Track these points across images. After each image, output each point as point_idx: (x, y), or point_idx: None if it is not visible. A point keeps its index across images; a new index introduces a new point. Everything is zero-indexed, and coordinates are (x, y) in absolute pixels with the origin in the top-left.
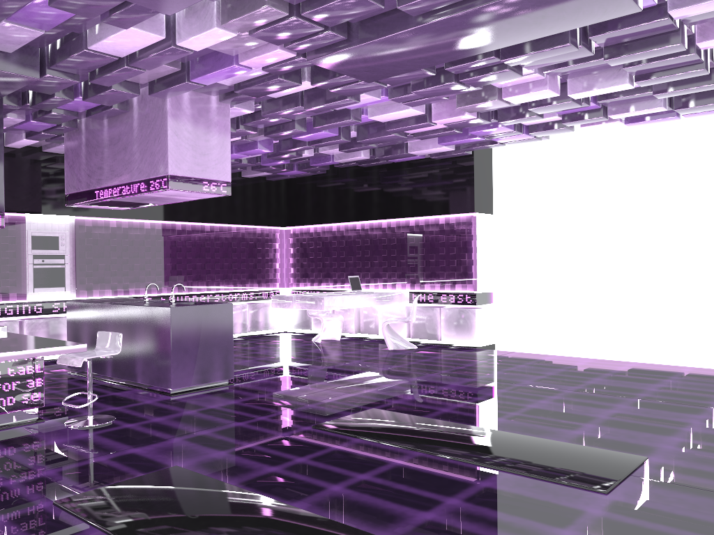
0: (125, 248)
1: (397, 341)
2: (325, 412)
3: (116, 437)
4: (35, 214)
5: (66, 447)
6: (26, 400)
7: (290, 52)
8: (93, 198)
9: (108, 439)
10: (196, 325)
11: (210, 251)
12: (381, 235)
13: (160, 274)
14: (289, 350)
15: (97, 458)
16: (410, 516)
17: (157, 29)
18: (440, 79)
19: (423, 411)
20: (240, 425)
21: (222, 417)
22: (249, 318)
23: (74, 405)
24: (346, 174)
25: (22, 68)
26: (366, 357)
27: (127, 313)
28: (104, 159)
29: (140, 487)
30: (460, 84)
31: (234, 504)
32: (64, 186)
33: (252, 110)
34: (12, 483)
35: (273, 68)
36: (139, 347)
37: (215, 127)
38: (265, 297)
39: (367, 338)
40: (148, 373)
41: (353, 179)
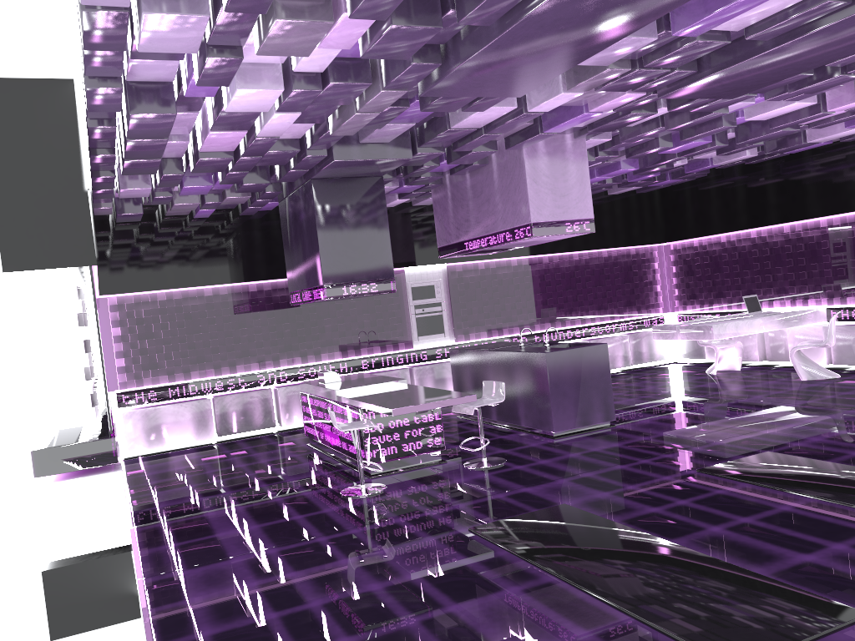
0: (494, 289)
1: (811, 370)
2: (713, 455)
3: (509, 477)
4: (412, 267)
5: (469, 485)
6: (430, 444)
7: (639, 93)
8: (463, 250)
9: (502, 479)
10: (572, 368)
11: (580, 282)
12: (783, 242)
13: (531, 312)
14: (677, 385)
15: (496, 495)
16: (788, 557)
17: (509, 101)
18: (822, 73)
19: (828, 455)
20: (623, 468)
21: (605, 460)
22: (630, 350)
23: (468, 447)
24: (732, 174)
25: (398, 153)
26: (770, 390)
27: (505, 359)
28: (470, 212)
29: (535, 520)
30: (850, 75)
31: (617, 537)
32: (434, 235)
33: (609, 138)
34: (434, 513)
35: (624, 107)
36: (520, 391)
37: (572, 165)
38: (646, 326)
39: (775, 367)
40: (530, 417)
41: (741, 179)
